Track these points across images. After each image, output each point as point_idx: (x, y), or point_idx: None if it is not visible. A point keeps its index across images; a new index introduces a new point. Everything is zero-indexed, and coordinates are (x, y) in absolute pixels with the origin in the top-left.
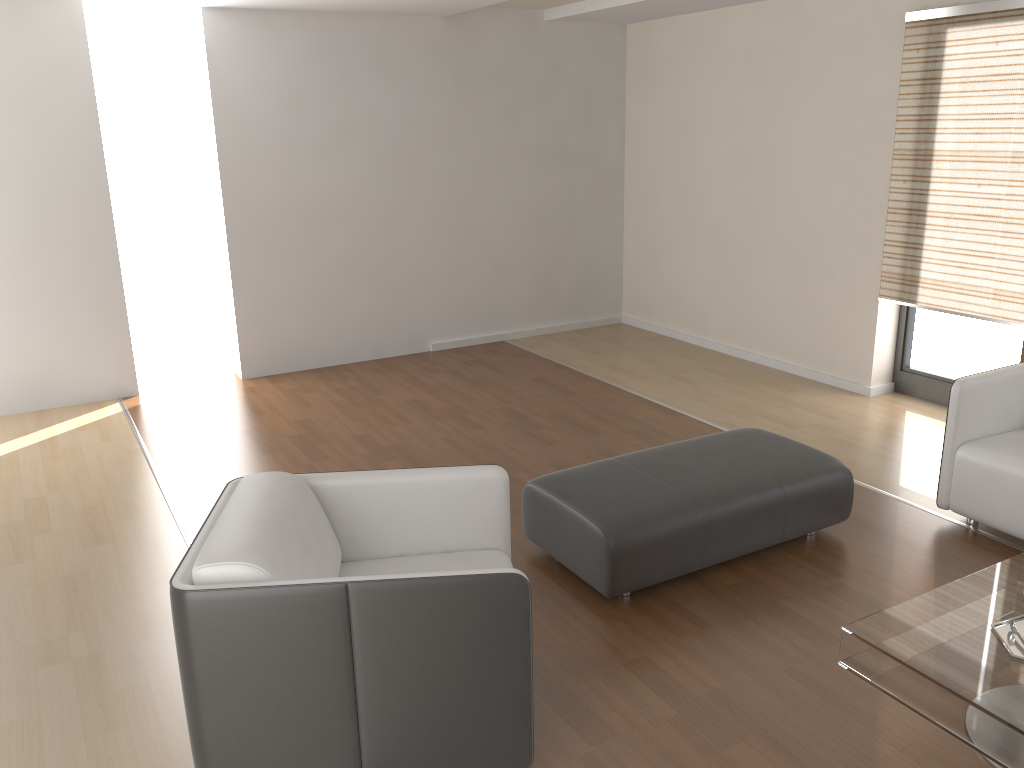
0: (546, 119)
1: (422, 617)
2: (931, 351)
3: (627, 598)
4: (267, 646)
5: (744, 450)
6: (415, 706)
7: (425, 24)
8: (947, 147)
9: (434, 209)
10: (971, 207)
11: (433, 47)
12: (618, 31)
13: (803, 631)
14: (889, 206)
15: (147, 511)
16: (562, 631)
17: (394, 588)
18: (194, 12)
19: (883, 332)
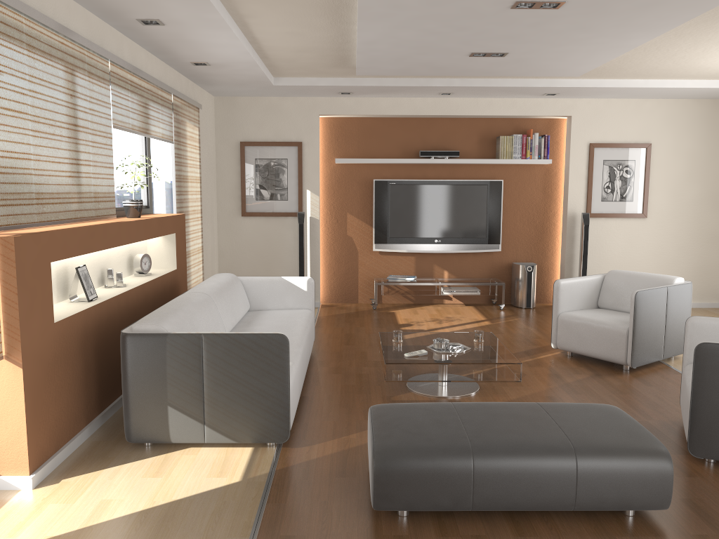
0: None
1: None
2: None
3: None
4: None
5: (439, 419)
6: None
7: None
8: None
9: None
10: None
11: None
12: None
13: None
14: None
15: None
16: None
17: None
18: None
19: None
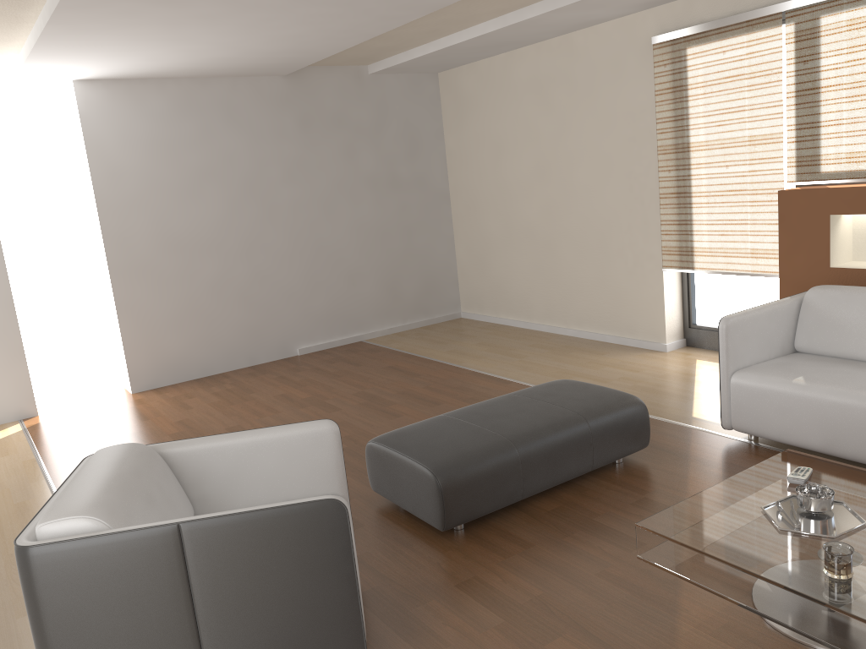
0: (379, 153)
1: (251, 548)
2: (711, 308)
3: (461, 531)
4: (109, 591)
5: (554, 396)
6: (254, 633)
7: (268, 83)
8: (698, 139)
9: (290, 234)
10: (723, 185)
11: (277, 101)
12: (431, 79)
13: (613, 540)
14: (660, 192)
15: (36, 508)
16: (403, 564)
17: (223, 523)
18: (68, 85)
19: (670, 297)
